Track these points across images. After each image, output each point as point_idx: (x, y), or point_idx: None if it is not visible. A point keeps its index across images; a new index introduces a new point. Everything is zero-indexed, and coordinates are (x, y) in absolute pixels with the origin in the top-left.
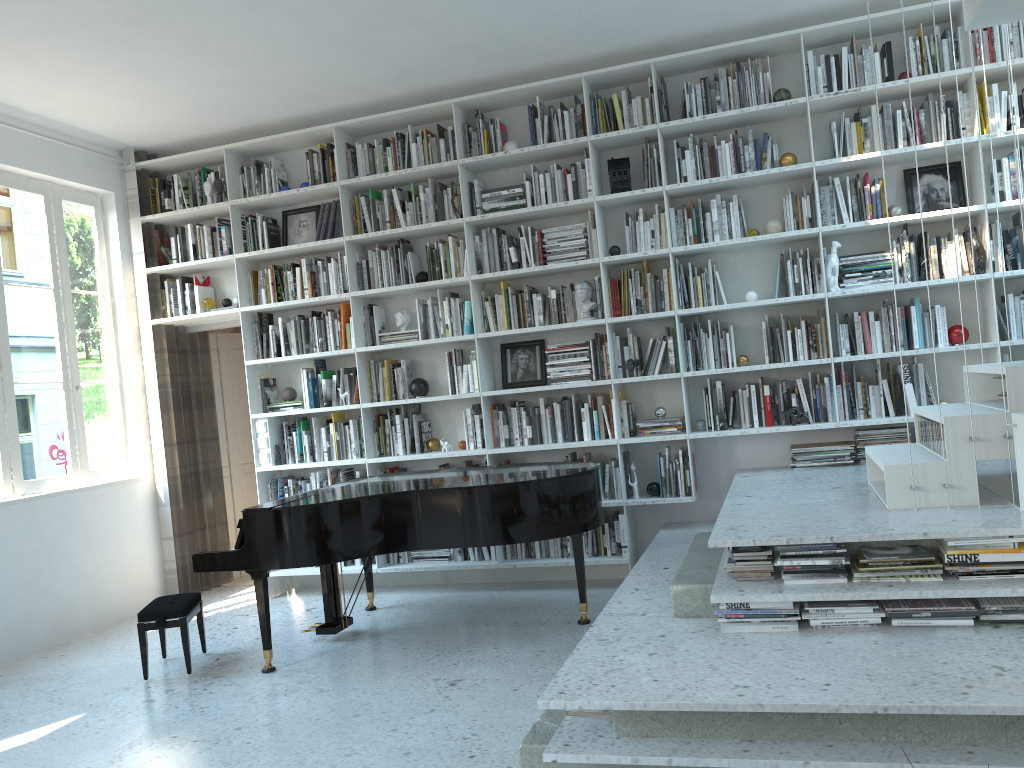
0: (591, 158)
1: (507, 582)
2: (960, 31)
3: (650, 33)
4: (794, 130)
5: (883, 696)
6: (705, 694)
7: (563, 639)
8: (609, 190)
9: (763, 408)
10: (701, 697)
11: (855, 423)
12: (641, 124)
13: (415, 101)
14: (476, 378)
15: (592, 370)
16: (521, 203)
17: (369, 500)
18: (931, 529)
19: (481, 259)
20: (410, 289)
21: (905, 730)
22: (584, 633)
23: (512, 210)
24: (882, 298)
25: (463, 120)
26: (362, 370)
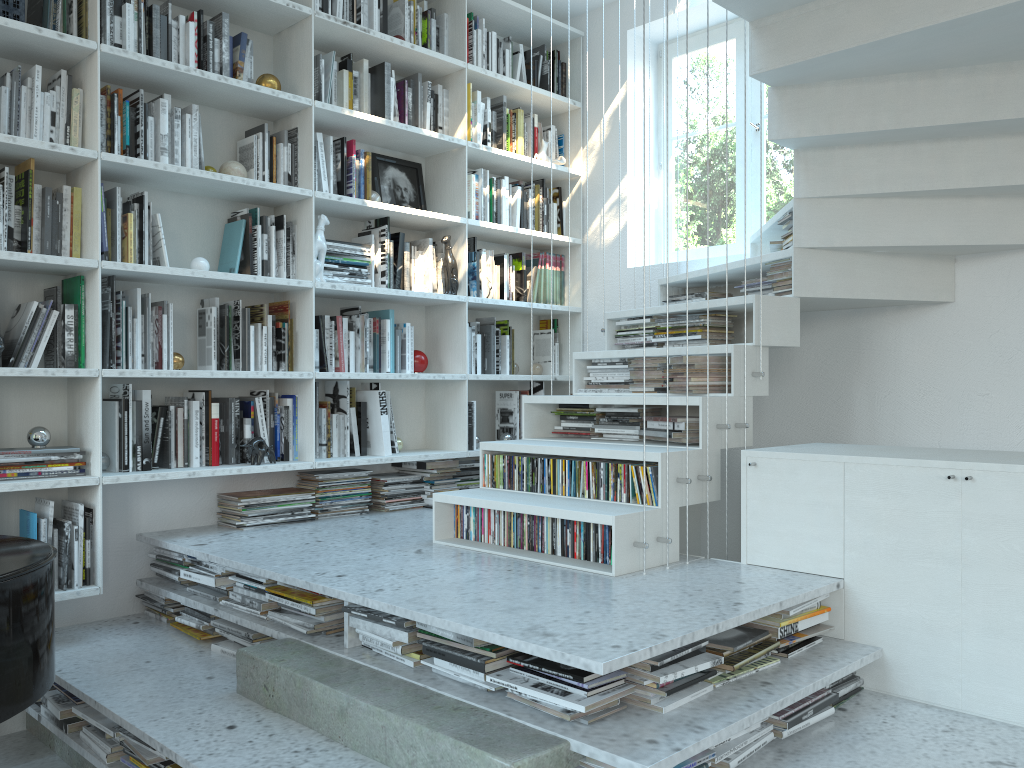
0: None
1: None
2: (447, 19)
3: None
4: (258, 49)
5: None
6: None
7: None
8: None
9: (205, 438)
10: None
11: (333, 463)
12: None
13: None
14: None
15: None
16: None
17: None
18: (772, 597)
19: None
20: None
21: None
22: None
23: None
24: (338, 304)
25: None
26: None
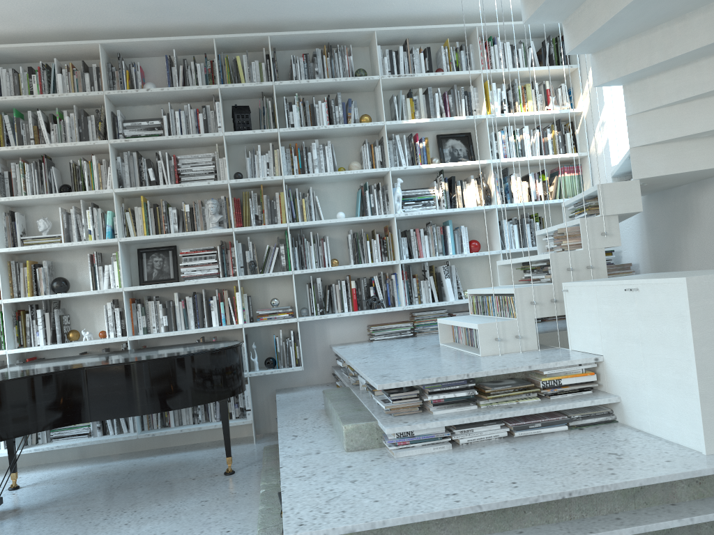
0: (221, 102)
1: (142, 451)
2: (471, 47)
3: (270, 12)
4: (366, 100)
5: (562, 484)
6: (428, 505)
7: (219, 489)
8: (231, 130)
9: (350, 298)
10: (427, 508)
11: (415, 306)
12: (259, 81)
13: (60, 39)
14: (117, 276)
15: (217, 270)
16: (159, 133)
17: (36, 379)
18: (531, 363)
19: (122, 176)
20: (55, 198)
21: (570, 510)
22: (234, 481)
23: (153, 137)
24: (425, 221)
25: (107, 60)
26: (3, 269)
